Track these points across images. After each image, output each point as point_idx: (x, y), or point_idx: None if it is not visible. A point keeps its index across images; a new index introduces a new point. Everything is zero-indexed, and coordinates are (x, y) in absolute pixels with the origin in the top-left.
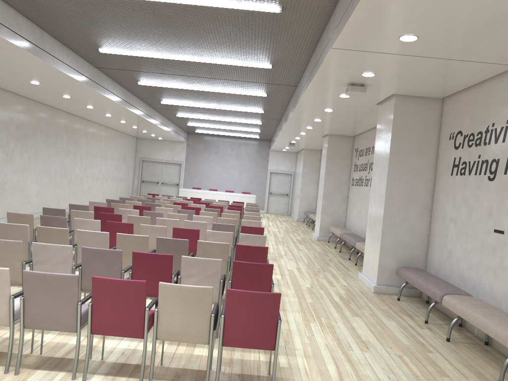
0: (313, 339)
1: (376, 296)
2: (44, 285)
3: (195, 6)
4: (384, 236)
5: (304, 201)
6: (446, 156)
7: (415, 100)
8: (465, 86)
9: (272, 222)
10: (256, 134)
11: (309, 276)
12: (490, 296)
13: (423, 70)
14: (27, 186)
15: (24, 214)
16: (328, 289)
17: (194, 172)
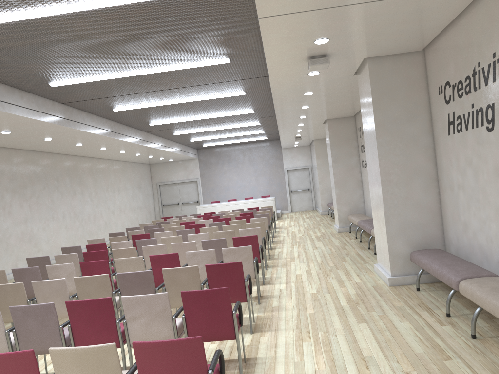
0: (301, 366)
1: (391, 291)
2: None
3: (105, 10)
4: (388, 220)
5: (325, 193)
6: (440, 114)
7: (392, 60)
8: (440, 28)
9: (295, 221)
10: (263, 136)
11: (318, 278)
12: None
13: (380, 19)
14: (33, 236)
15: None
16: (336, 292)
17: (211, 186)
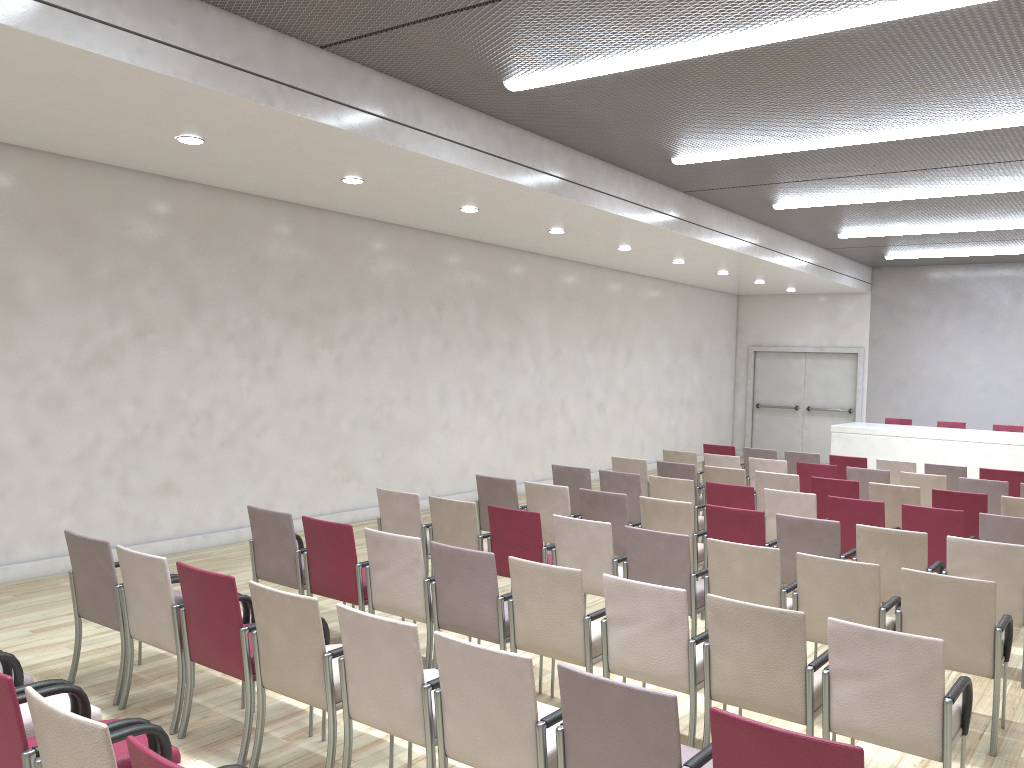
0: None
1: None
2: None
3: None
4: None
5: None
6: None
7: None
8: None
9: None
10: None
11: None
12: None
13: None
14: (338, 438)
15: None
16: None
17: (898, 374)
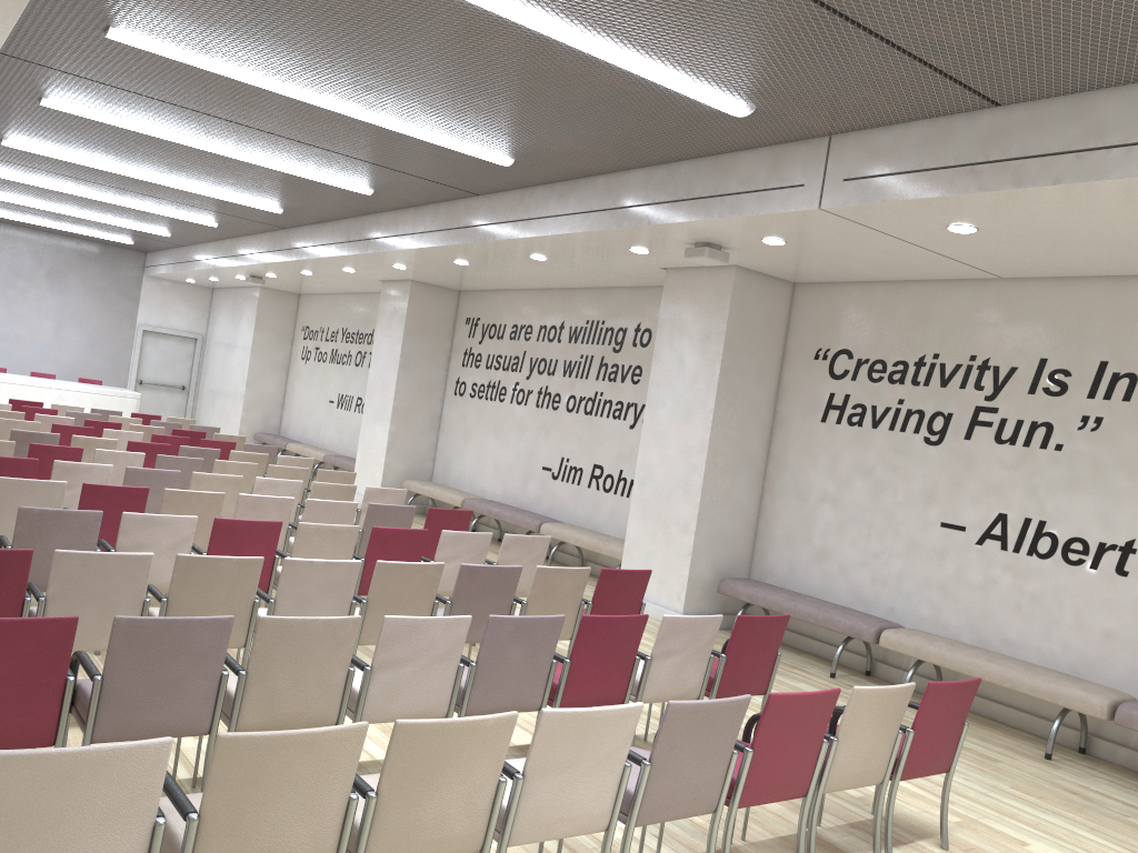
0: None
1: None
2: (700, 728)
3: (588, 59)
4: (700, 525)
5: (254, 409)
6: (807, 386)
7: (760, 281)
8: (874, 279)
9: None
10: (138, 237)
11: None
12: (933, 626)
13: (872, 255)
14: None
15: None
16: None
17: None
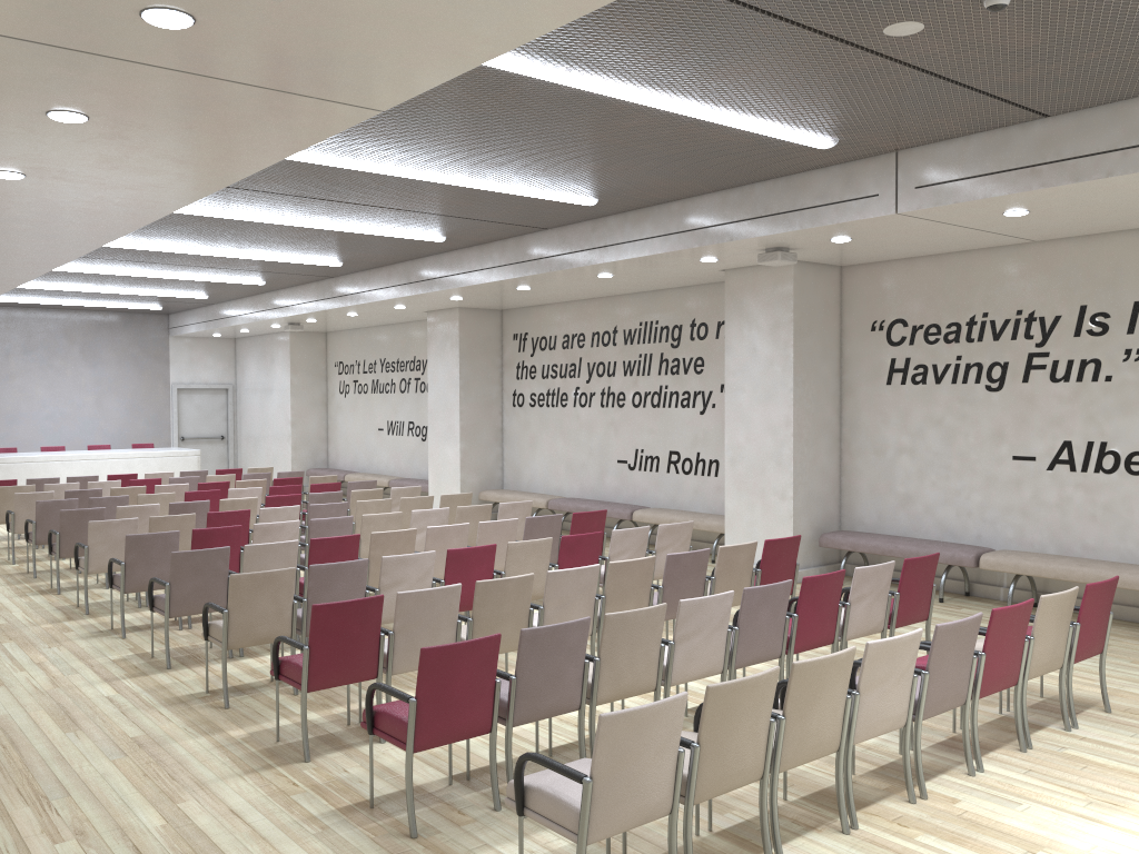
0: None
1: None
2: (956, 641)
3: (706, 124)
4: (796, 491)
5: (302, 447)
6: (868, 355)
7: (814, 270)
8: (918, 255)
9: None
10: (171, 302)
11: None
12: (1019, 545)
13: (925, 239)
14: None
15: (277, 571)
16: None
17: None
